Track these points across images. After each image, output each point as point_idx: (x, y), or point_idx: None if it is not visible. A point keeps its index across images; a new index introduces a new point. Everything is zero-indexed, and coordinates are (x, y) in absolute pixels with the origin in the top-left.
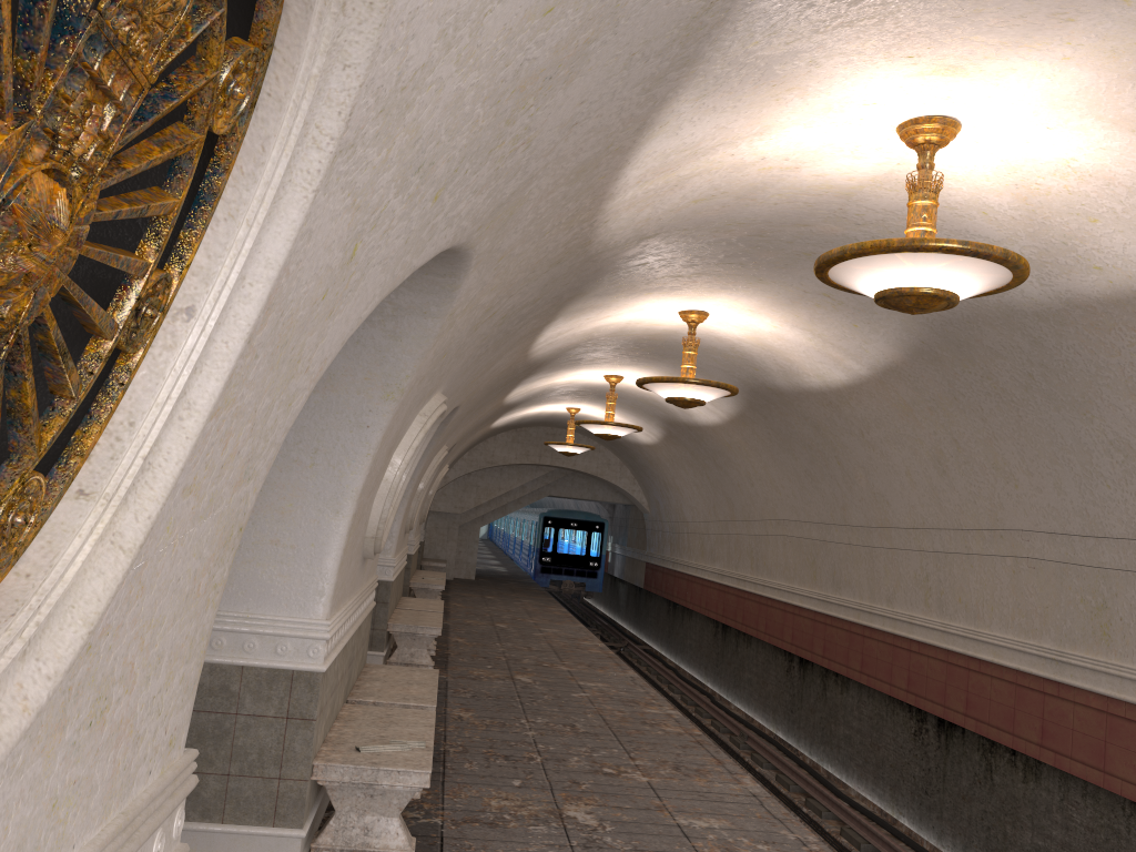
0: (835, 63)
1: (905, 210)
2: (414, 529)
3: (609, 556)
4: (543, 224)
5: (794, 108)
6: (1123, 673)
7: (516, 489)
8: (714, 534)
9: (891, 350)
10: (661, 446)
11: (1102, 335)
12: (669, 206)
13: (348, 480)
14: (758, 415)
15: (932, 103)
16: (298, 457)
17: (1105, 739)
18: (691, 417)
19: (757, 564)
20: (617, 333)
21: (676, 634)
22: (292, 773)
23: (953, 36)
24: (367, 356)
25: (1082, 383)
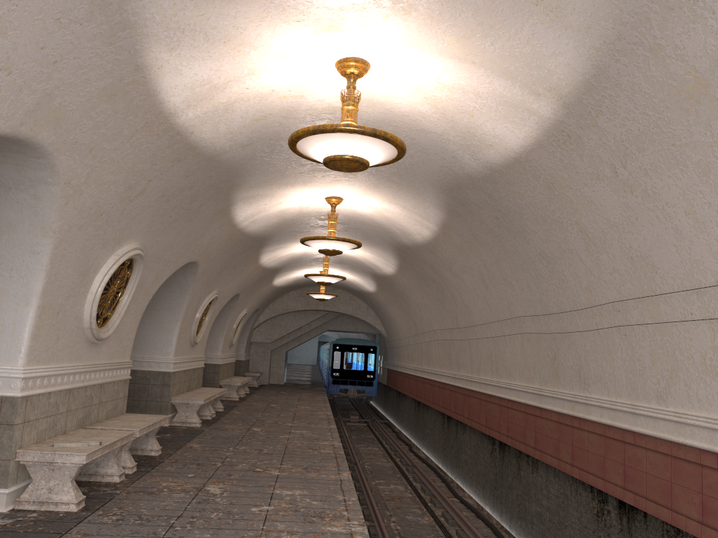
0: (254, 27)
1: (386, 119)
2: (221, 348)
3: None
4: (117, 130)
5: (258, 56)
6: (563, 397)
7: (305, 326)
8: (412, 345)
9: (438, 211)
10: (379, 292)
11: (513, 187)
12: (239, 124)
13: (32, 285)
14: (407, 264)
15: (341, 50)
16: (2, 273)
17: (558, 439)
18: (382, 270)
19: (428, 360)
20: (300, 215)
21: (400, 411)
22: (1, 456)
23: (311, 7)
24: (26, 211)
25: (517, 219)
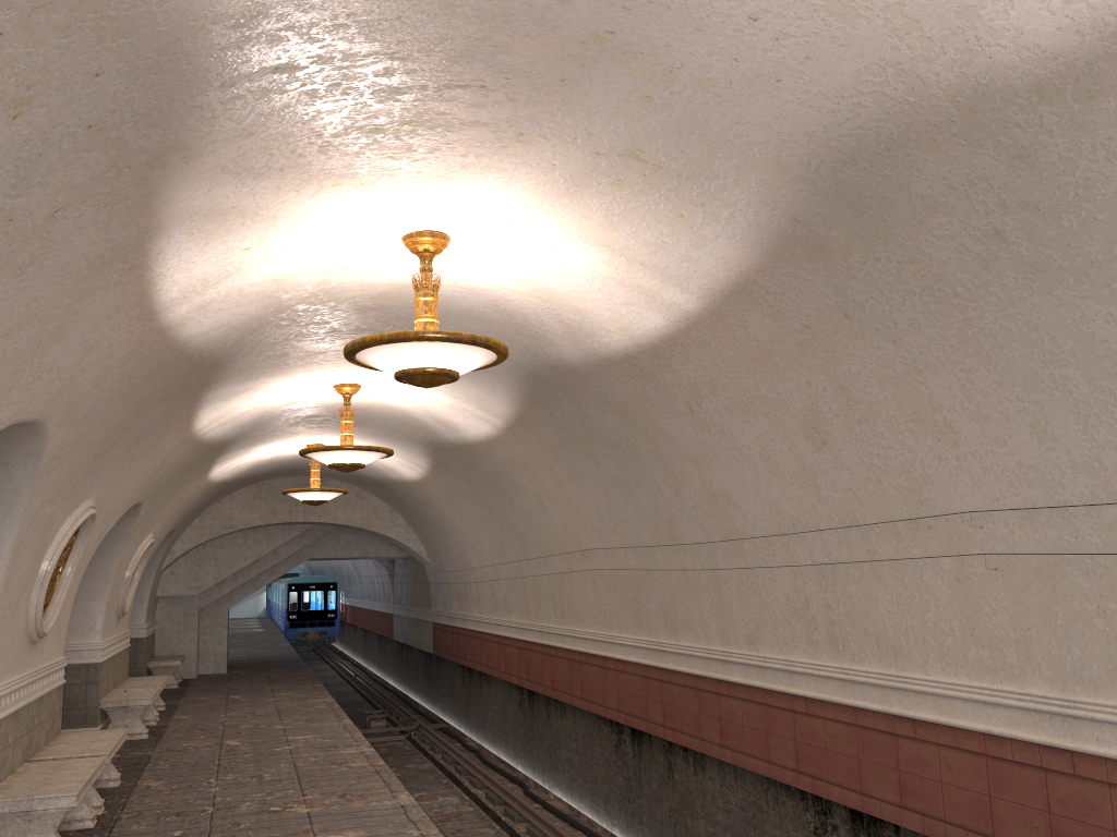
0: None
1: None
2: (100, 627)
3: (394, 619)
4: None
5: None
6: None
7: (268, 556)
8: (507, 579)
9: (739, 250)
10: (431, 480)
11: None
12: None
13: None
14: (543, 412)
15: None
16: None
17: None
18: (459, 433)
19: (562, 610)
20: (320, 295)
21: (475, 705)
22: None
23: None
24: None
25: (1111, 222)
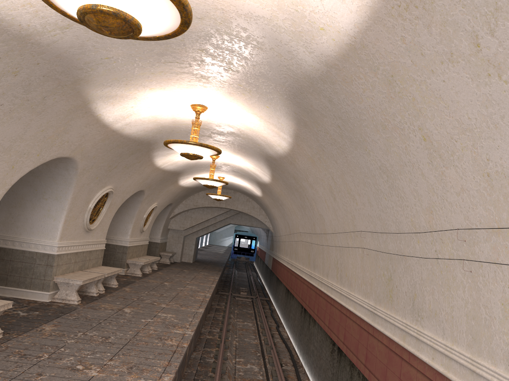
0: None
1: None
2: (129, 234)
3: (265, 254)
4: None
5: None
6: (395, 323)
7: (212, 219)
8: (287, 241)
9: (289, 121)
10: (264, 197)
11: (351, 87)
12: None
13: None
14: (277, 174)
15: None
16: None
17: (387, 365)
18: (261, 179)
19: (296, 256)
20: (176, 122)
21: (277, 292)
22: None
23: None
24: None
25: (358, 127)
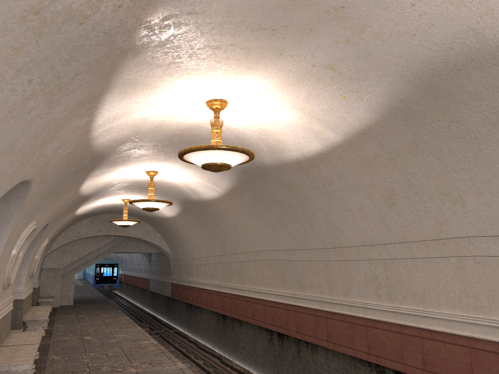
0: None
1: None
2: (24, 282)
3: (150, 281)
4: None
5: None
6: None
7: (95, 251)
8: (213, 263)
9: (368, 114)
10: (179, 217)
11: None
12: None
13: None
14: (246, 187)
15: None
16: None
17: None
18: (199, 196)
19: (242, 278)
20: (158, 127)
21: (193, 321)
22: None
23: None
24: None
25: None
